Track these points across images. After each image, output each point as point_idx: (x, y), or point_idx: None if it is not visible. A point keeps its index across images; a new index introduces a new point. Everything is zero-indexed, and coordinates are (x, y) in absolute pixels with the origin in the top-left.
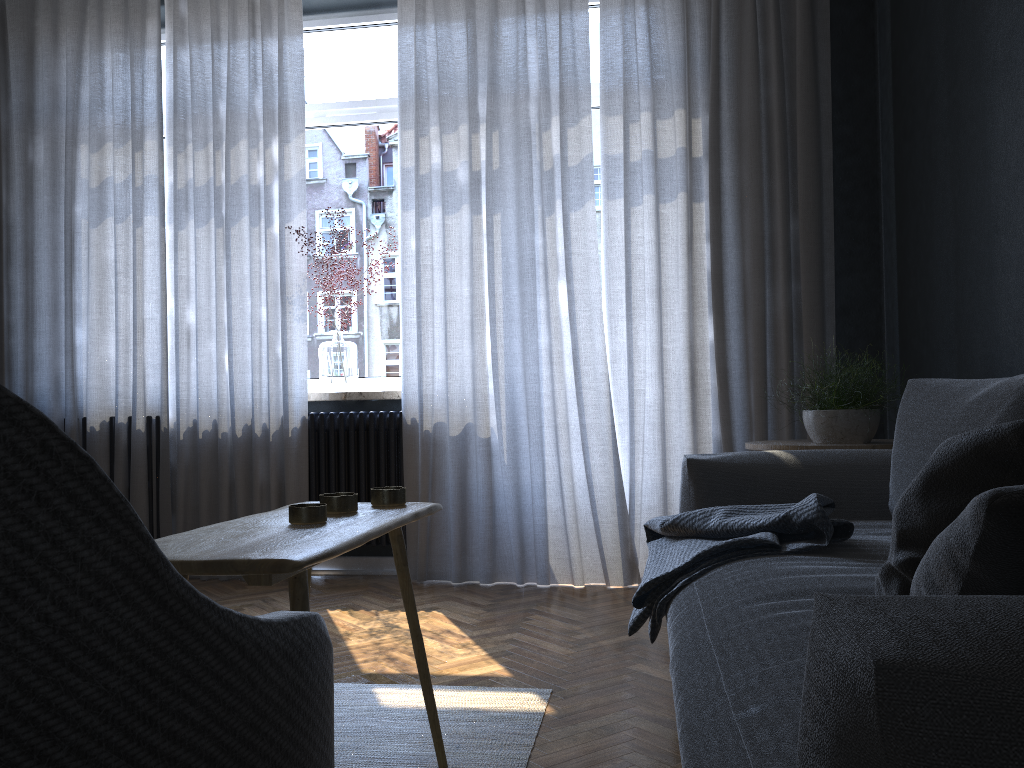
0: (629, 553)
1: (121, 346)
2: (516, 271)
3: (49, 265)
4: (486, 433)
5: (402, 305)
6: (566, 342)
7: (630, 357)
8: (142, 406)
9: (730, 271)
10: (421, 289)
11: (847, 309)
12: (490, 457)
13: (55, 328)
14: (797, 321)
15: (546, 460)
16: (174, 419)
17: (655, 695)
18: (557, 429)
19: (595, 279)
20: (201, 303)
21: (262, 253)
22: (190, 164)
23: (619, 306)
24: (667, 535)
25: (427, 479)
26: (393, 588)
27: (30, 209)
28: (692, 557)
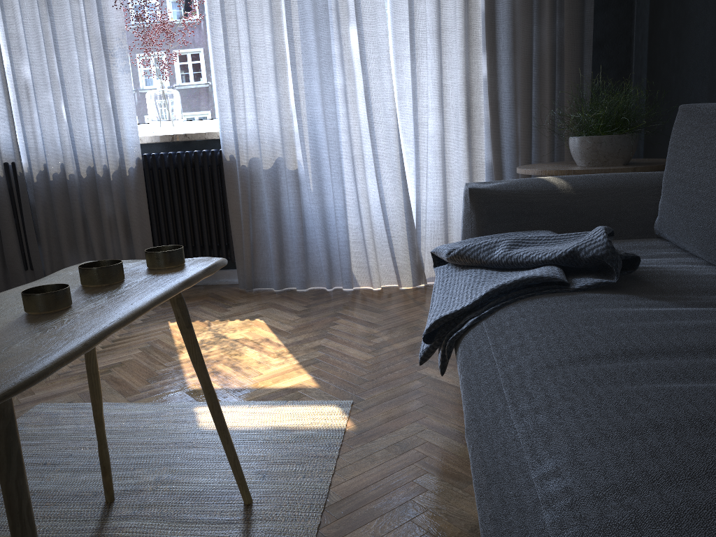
0: (417, 260)
1: None
2: (311, 18)
3: None
4: (294, 166)
5: (213, 54)
6: (359, 82)
7: (414, 94)
8: None
9: (502, 10)
10: (228, 38)
11: (602, 43)
12: (298, 186)
13: None
14: (559, 55)
15: (346, 187)
16: (27, 164)
17: (443, 403)
18: (354, 160)
19: (382, 22)
20: (33, 59)
21: (82, 9)
22: None
23: (404, 47)
24: (453, 263)
25: (247, 207)
26: (226, 297)
27: None
28: (481, 296)
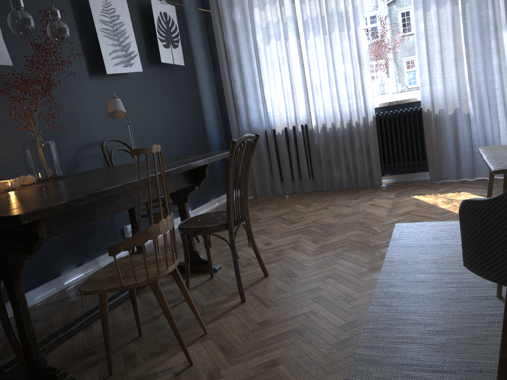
0: None
1: (286, 96)
2: (477, 30)
3: (250, 65)
4: (467, 111)
5: (418, 57)
6: (506, 61)
7: None
8: (299, 121)
9: None
10: (429, 47)
11: None
12: (470, 122)
13: (256, 93)
14: None
15: (499, 120)
16: (314, 124)
17: None
18: (505, 104)
19: None
20: (321, 71)
21: (346, 43)
22: (307, 7)
23: None
24: None
25: (438, 136)
26: (428, 185)
27: (237, 42)
28: None
